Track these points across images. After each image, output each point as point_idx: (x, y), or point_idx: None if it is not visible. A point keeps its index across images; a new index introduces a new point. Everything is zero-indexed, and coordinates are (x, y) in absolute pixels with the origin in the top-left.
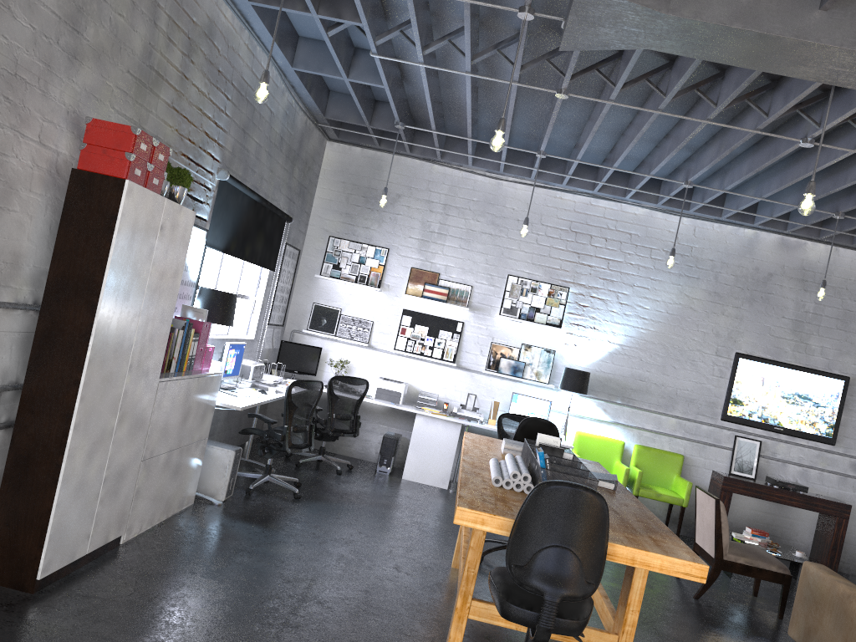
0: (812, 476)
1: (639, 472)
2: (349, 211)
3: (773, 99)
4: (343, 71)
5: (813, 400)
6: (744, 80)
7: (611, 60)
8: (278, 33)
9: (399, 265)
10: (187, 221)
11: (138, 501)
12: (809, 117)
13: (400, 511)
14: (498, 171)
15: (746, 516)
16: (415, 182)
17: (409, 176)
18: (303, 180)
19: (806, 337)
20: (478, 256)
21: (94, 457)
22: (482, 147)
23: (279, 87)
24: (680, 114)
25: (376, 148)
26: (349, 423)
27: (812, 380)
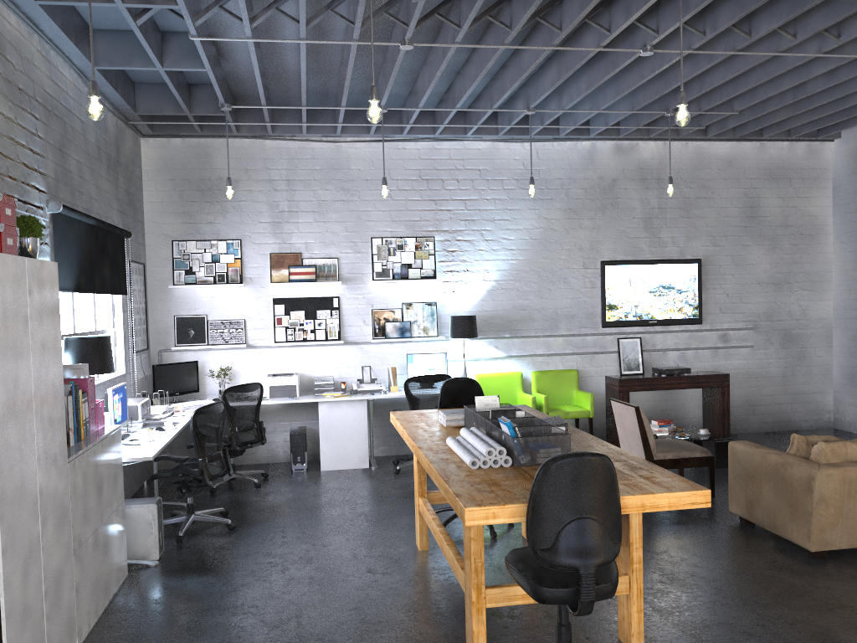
0: (690, 357)
1: (545, 397)
2: (187, 209)
3: (612, 15)
4: (157, 61)
5: (676, 288)
6: (591, 1)
7: (450, 1)
8: (72, 30)
9: (256, 254)
10: (51, 275)
11: (80, 599)
12: (647, 26)
13: (339, 506)
14: (335, 134)
15: (643, 409)
16: (251, 163)
17: (242, 158)
18: (129, 188)
19: (657, 231)
20: (336, 225)
21: (29, 575)
22: (312, 112)
23: (83, 91)
24: (516, 44)
25: (198, 135)
26: (254, 432)
27: (671, 270)
